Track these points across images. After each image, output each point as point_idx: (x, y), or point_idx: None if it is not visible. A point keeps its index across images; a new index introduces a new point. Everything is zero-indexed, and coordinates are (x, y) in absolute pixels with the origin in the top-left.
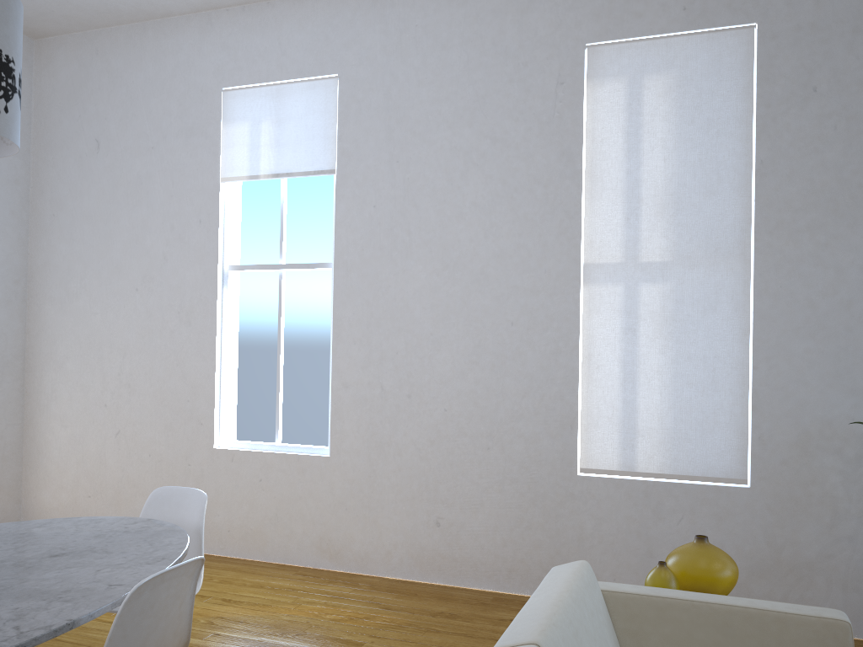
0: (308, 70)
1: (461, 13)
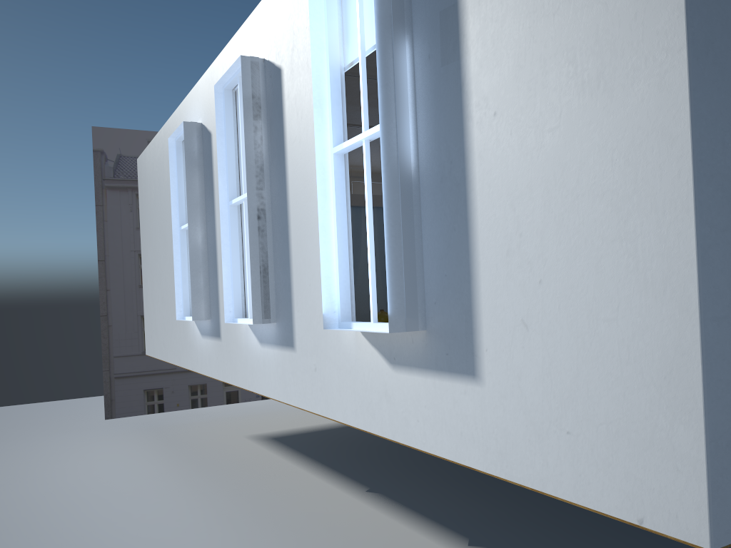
0: None
1: None
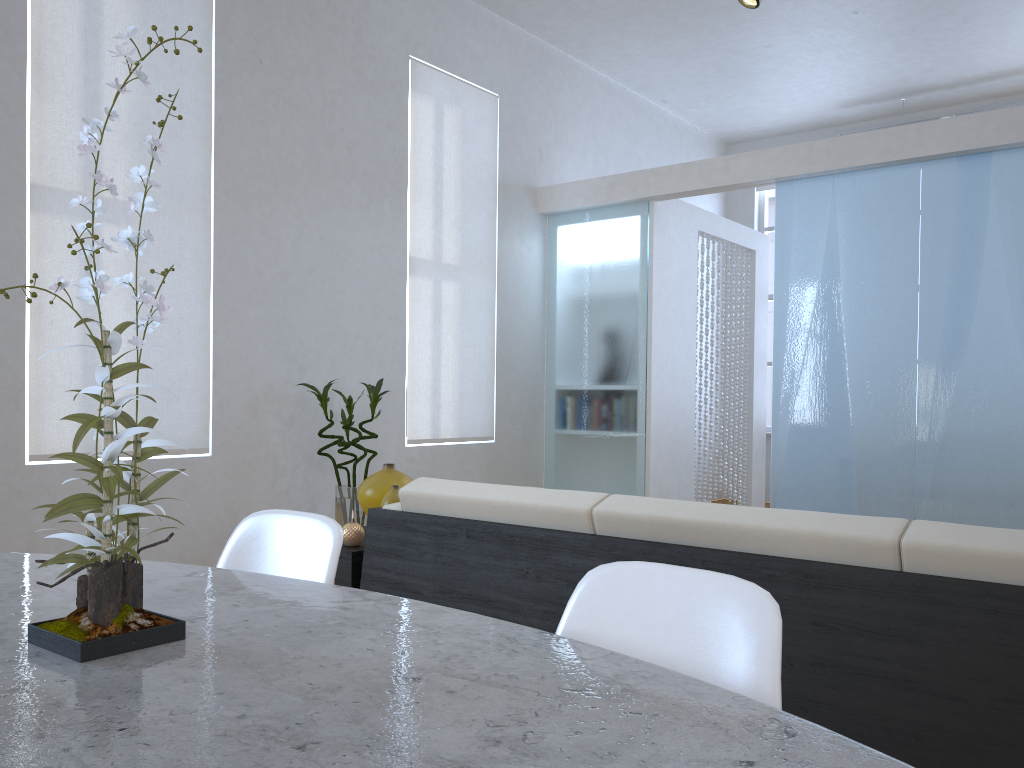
0: None
1: None
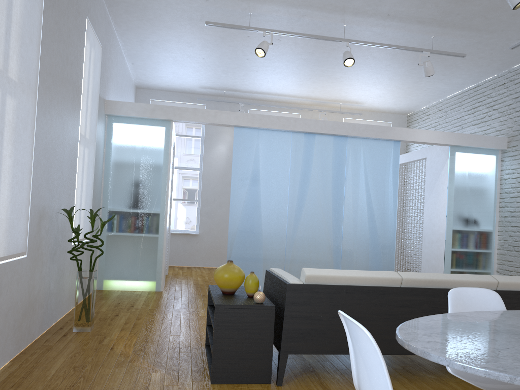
0: None
1: None
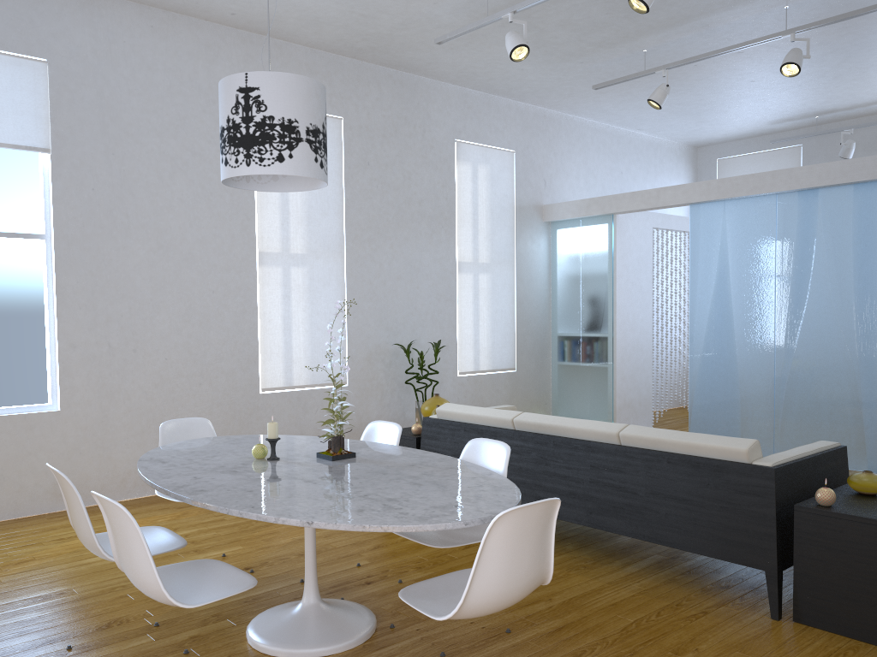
0: (12, 45)
1: (163, 45)
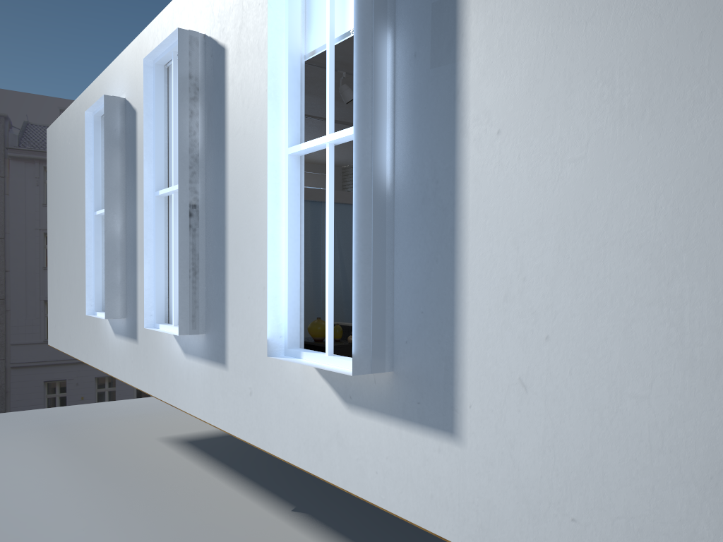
0: None
1: None
